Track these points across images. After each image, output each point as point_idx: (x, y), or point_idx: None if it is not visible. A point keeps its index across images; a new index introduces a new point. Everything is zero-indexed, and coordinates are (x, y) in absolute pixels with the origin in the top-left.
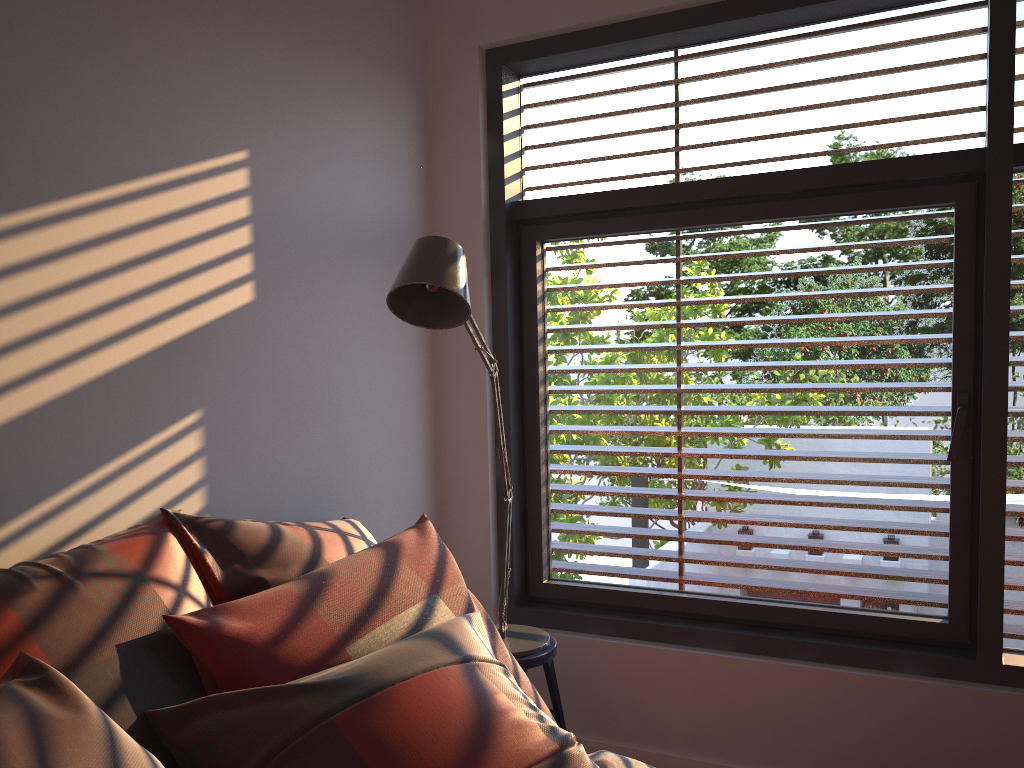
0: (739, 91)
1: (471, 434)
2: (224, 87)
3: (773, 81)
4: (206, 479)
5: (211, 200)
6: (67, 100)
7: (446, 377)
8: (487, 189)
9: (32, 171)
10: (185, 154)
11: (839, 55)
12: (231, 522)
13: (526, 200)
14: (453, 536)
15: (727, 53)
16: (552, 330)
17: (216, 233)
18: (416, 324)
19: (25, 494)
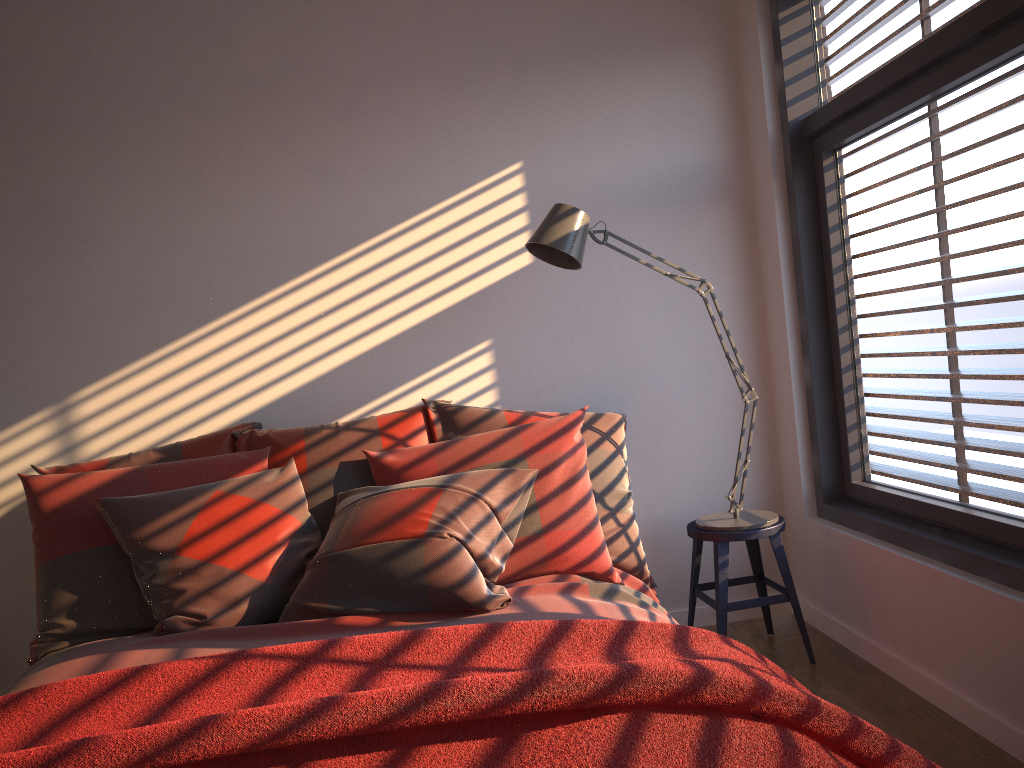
0: None
1: (780, 343)
2: (498, 126)
3: None
4: (497, 383)
5: (491, 204)
6: (385, 175)
7: (766, 293)
8: (777, 115)
9: (367, 221)
10: (468, 180)
11: None
12: (462, 408)
13: (809, 115)
14: (780, 435)
15: None
16: (846, 236)
17: (496, 224)
18: (566, 268)
19: (374, 390)
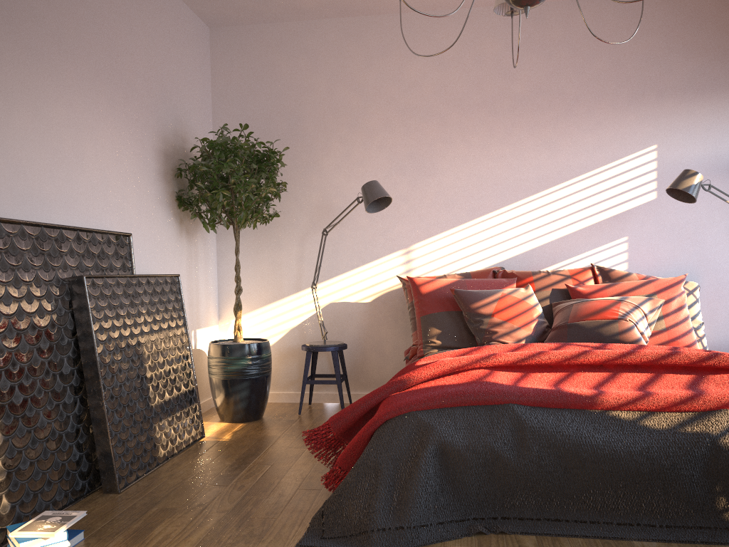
0: None
1: None
2: (645, 126)
3: None
4: (627, 260)
5: (636, 166)
6: (581, 148)
7: None
8: None
9: (569, 171)
10: (625, 153)
11: None
12: (612, 269)
13: None
14: None
15: None
16: None
17: (637, 177)
18: (685, 202)
19: (561, 257)
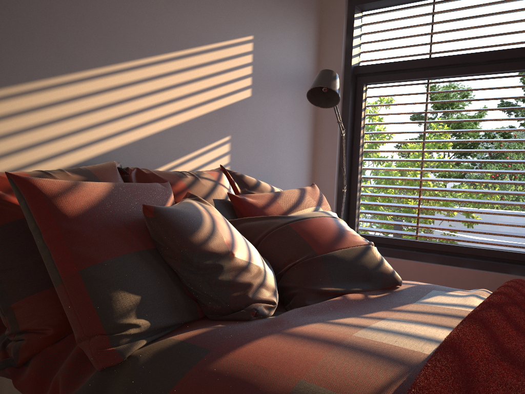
0: (461, 17)
1: (328, 166)
2: (247, 10)
3: (477, 12)
4: (230, 163)
5: (239, 54)
6: (197, 11)
7: (319, 141)
8: (344, 60)
9: (185, 36)
10: (232, 35)
11: (509, 0)
12: (243, 174)
13: (361, 65)
14: None
15: (457, 0)
16: (367, 123)
17: (240, 67)
18: (316, 105)
19: (175, 154)
